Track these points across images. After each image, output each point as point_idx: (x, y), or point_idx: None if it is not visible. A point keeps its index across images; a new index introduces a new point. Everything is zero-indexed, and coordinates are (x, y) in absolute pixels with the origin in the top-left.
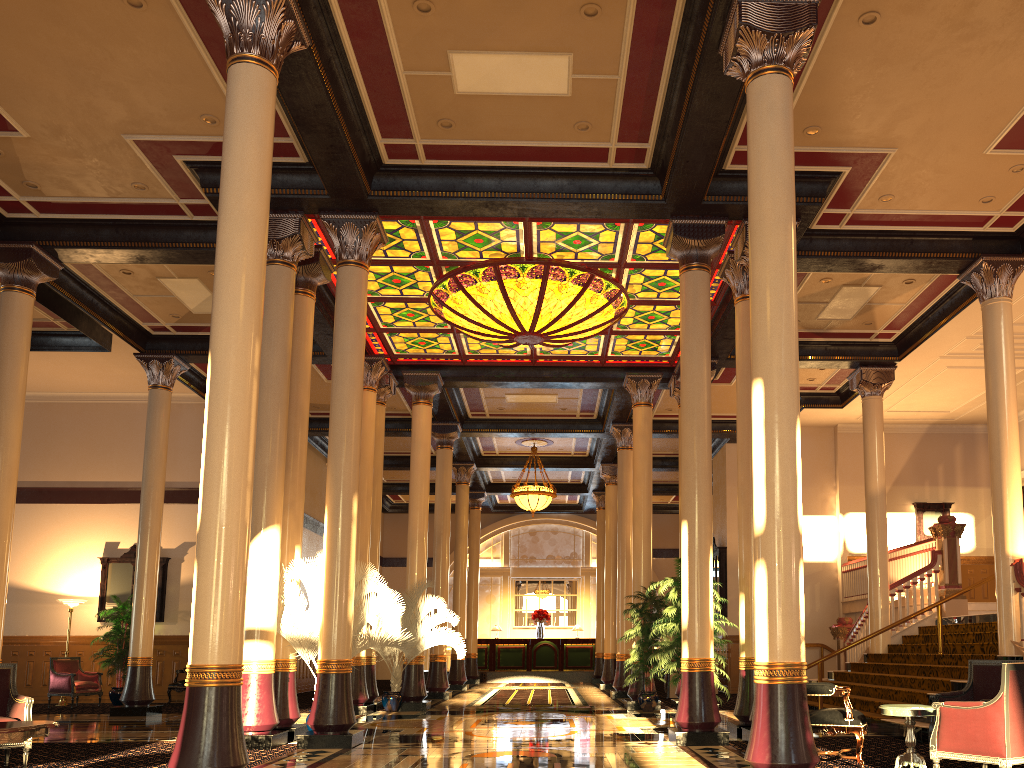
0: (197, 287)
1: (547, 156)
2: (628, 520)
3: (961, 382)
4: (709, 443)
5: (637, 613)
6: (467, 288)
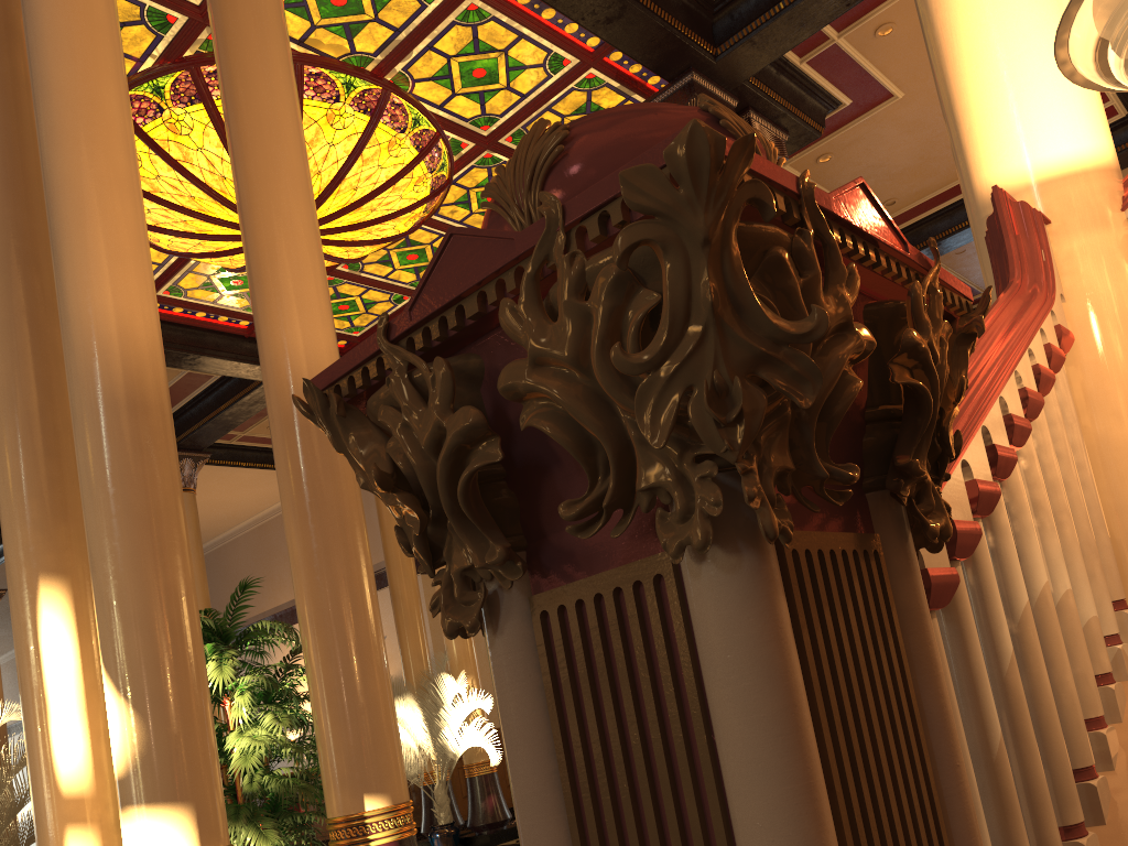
0: None
1: None
2: None
3: None
4: (8, 321)
5: None
6: None
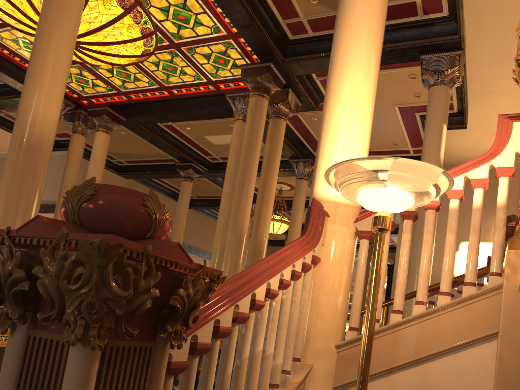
0: None
1: None
2: (293, 234)
3: None
4: None
5: None
6: None
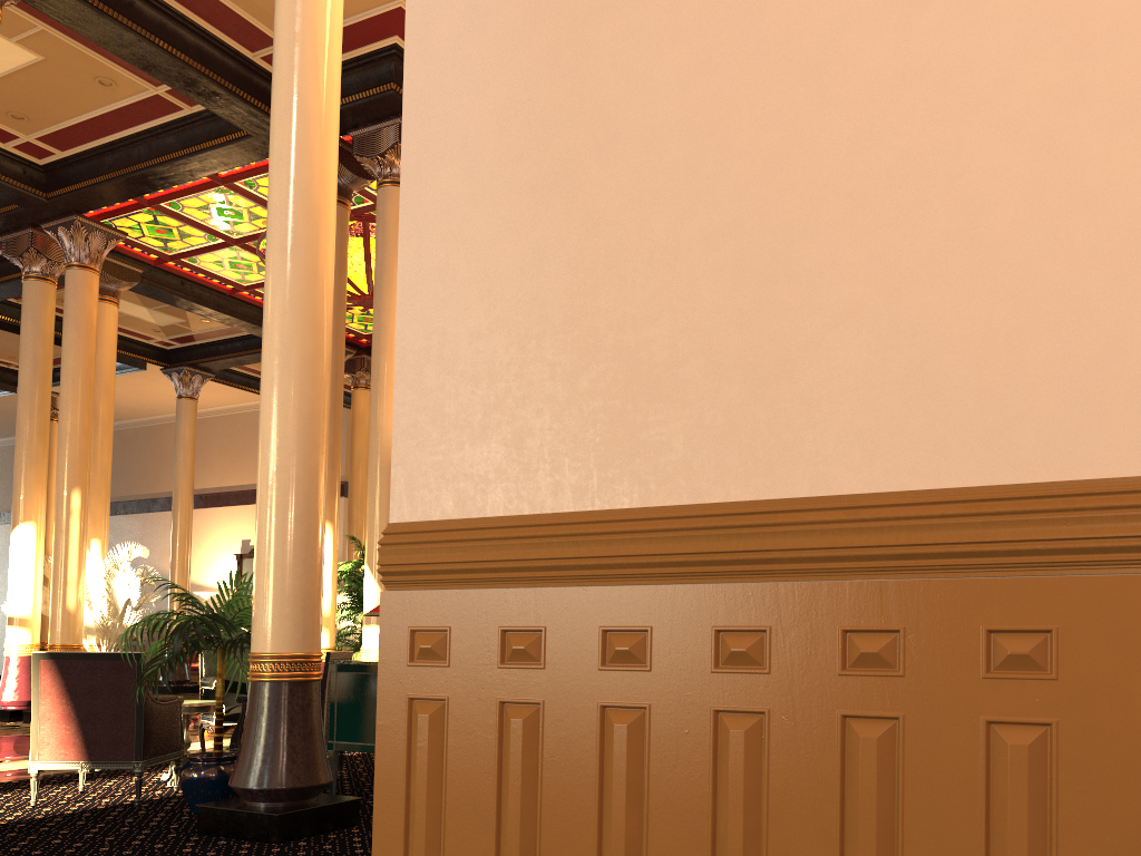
0: (126, 303)
1: (133, 119)
2: None
3: None
4: None
5: None
6: None
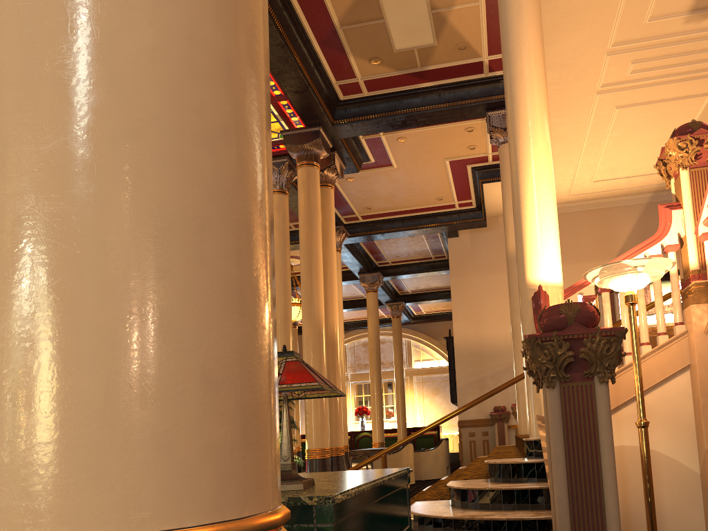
0: None
1: None
2: None
3: (648, 128)
4: None
5: None
6: None
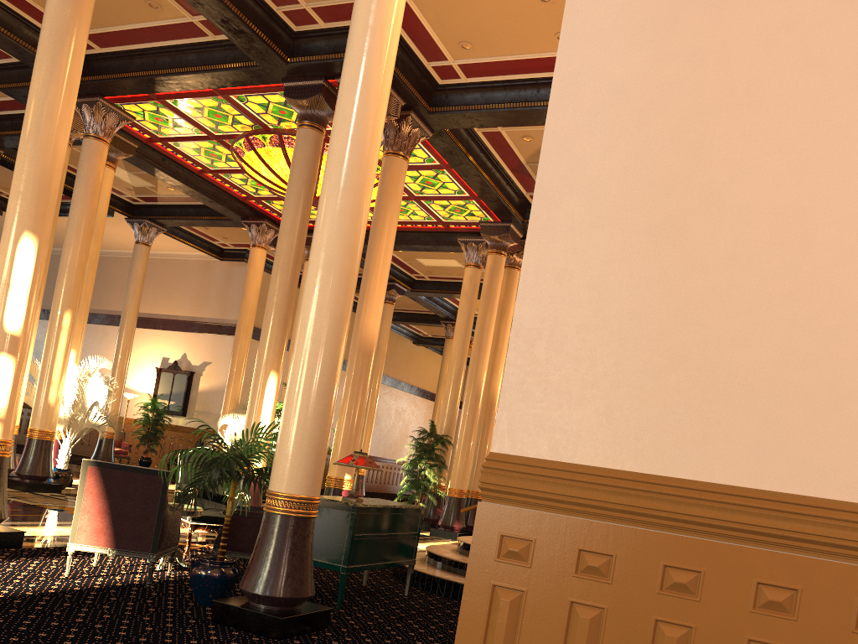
0: None
1: (166, 35)
2: None
3: None
4: (286, 282)
5: (409, 445)
6: (243, 158)
